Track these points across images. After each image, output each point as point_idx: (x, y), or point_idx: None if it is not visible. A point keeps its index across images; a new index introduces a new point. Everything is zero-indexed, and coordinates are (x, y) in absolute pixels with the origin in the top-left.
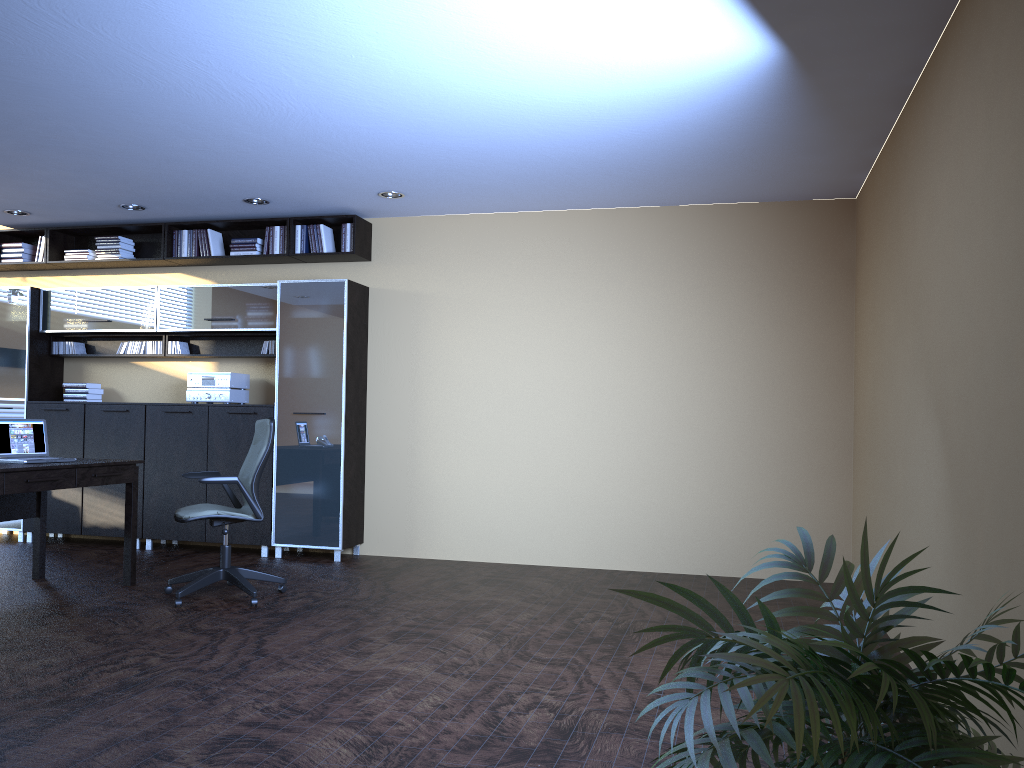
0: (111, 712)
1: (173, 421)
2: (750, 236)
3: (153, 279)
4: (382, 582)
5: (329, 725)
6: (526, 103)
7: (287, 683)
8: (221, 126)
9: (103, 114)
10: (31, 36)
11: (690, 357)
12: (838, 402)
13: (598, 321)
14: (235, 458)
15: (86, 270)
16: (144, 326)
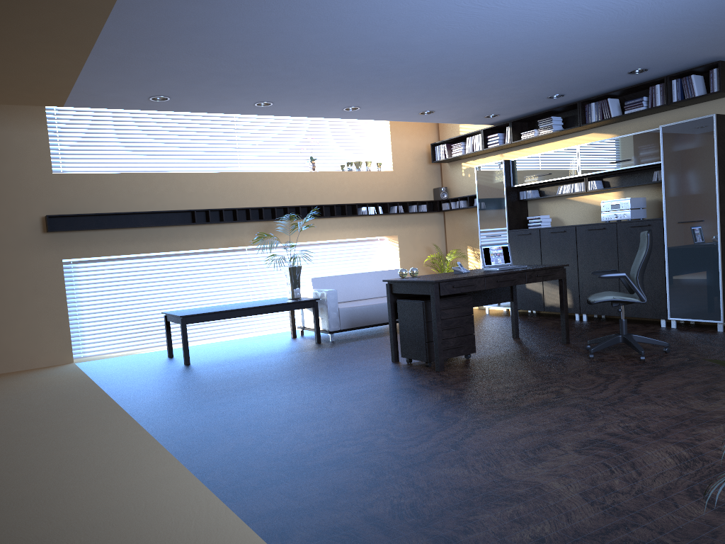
0: (533, 417)
1: (593, 235)
2: None
3: (575, 140)
4: None
5: (665, 443)
6: None
7: (646, 413)
8: (593, 32)
9: (518, 48)
10: (466, 21)
11: None
12: None
13: None
14: None
15: (535, 143)
16: (571, 174)
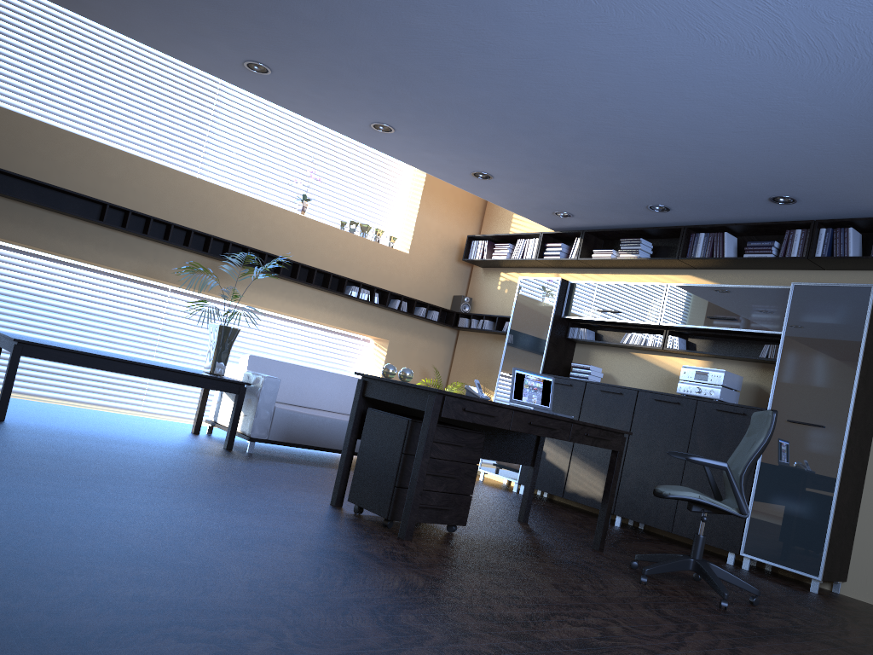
0: None
1: (660, 409)
2: None
3: (663, 279)
4: None
5: None
6: None
7: None
8: (772, 95)
9: (656, 89)
10: None
11: None
12: None
13: None
14: (715, 456)
15: (607, 269)
16: (648, 319)
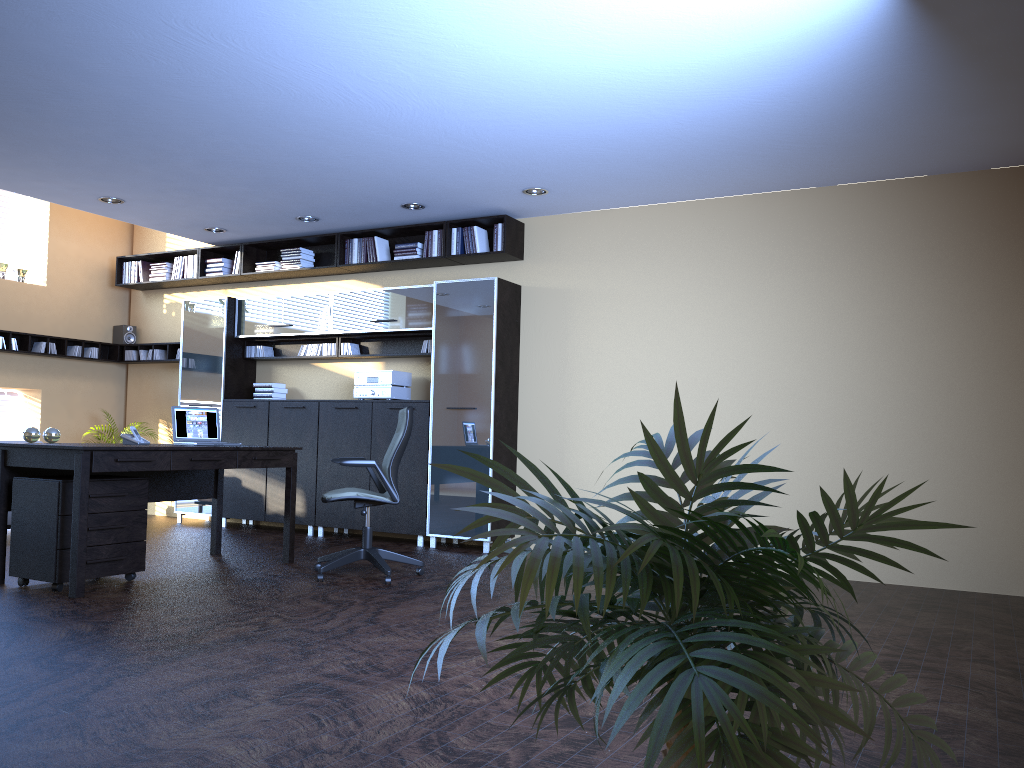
0: (216, 657)
1: (342, 416)
2: (917, 213)
3: (330, 286)
4: None
5: (401, 682)
6: (638, 80)
7: (382, 646)
8: (360, 130)
9: (257, 126)
10: (179, 55)
11: (850, 346)
12: (1023, 392)
13: (749, 311)
14: None
15: (275, 281)
16: (319, 329)
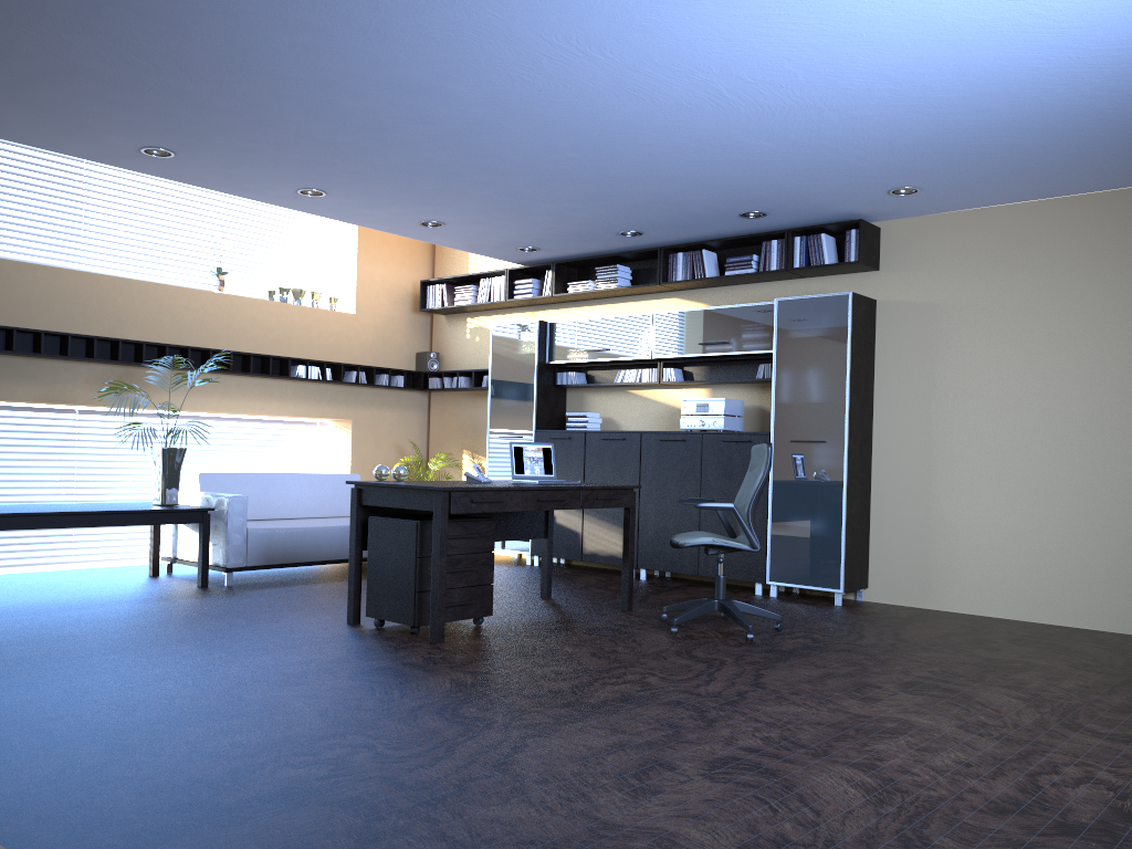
0: (616, 720)
1: (667, 449)
2: None
3: (648, 306)
4: (890, 630)
5: (834, 763)
6: (1079, 56)
7: (787, 717)
8: (719, 136)
9: (607, 139)
10: (547, 71)
11: None
12: None
13: None
14: (728, 489)
15: (586, 301)
16: (640, 353)
